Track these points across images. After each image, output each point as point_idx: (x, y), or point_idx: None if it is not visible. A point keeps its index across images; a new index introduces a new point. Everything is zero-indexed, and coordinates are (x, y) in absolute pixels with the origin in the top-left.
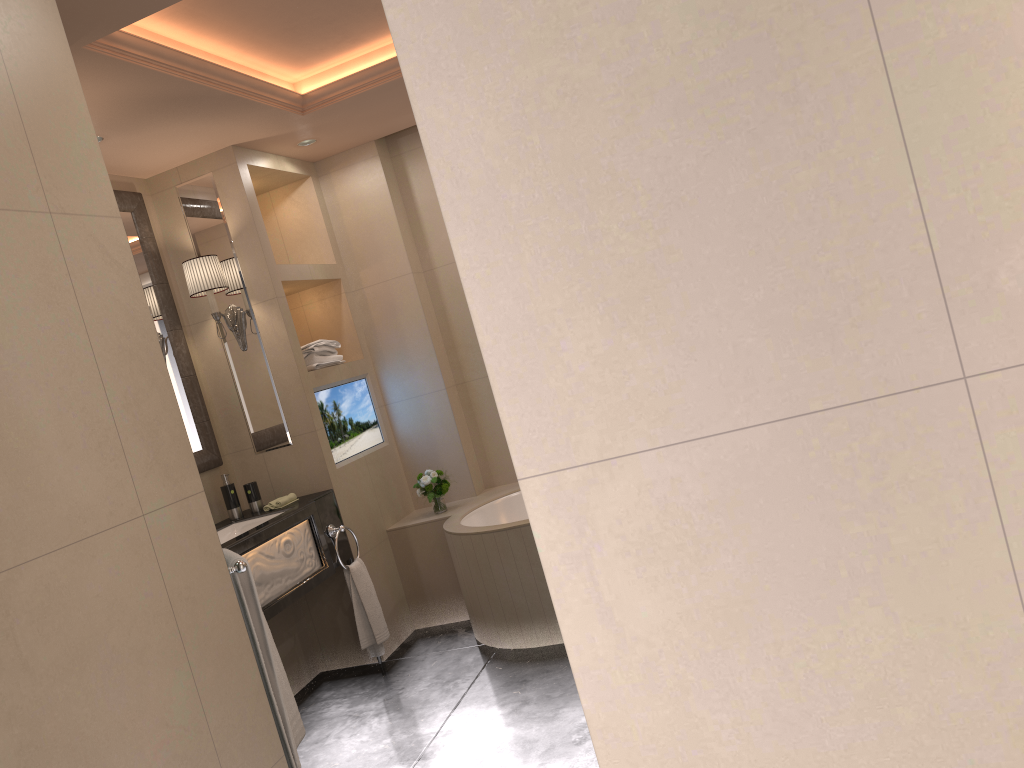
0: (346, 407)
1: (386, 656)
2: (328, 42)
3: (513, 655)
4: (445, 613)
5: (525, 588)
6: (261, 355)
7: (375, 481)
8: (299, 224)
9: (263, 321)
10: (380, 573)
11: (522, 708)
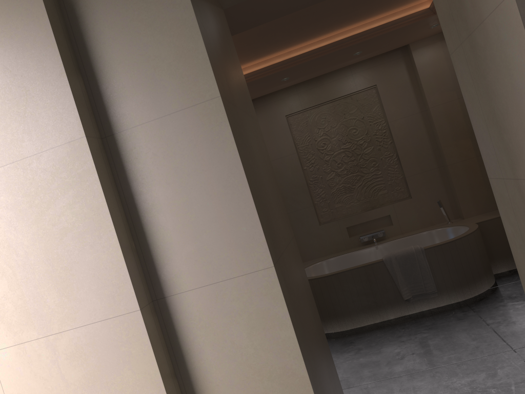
0: None
1: None
2: (248, 57)
3: (336, 334)
4: None
5: (340, 302)
6: None
7: None
8: None
9: None
10: None
11: (360, 351)
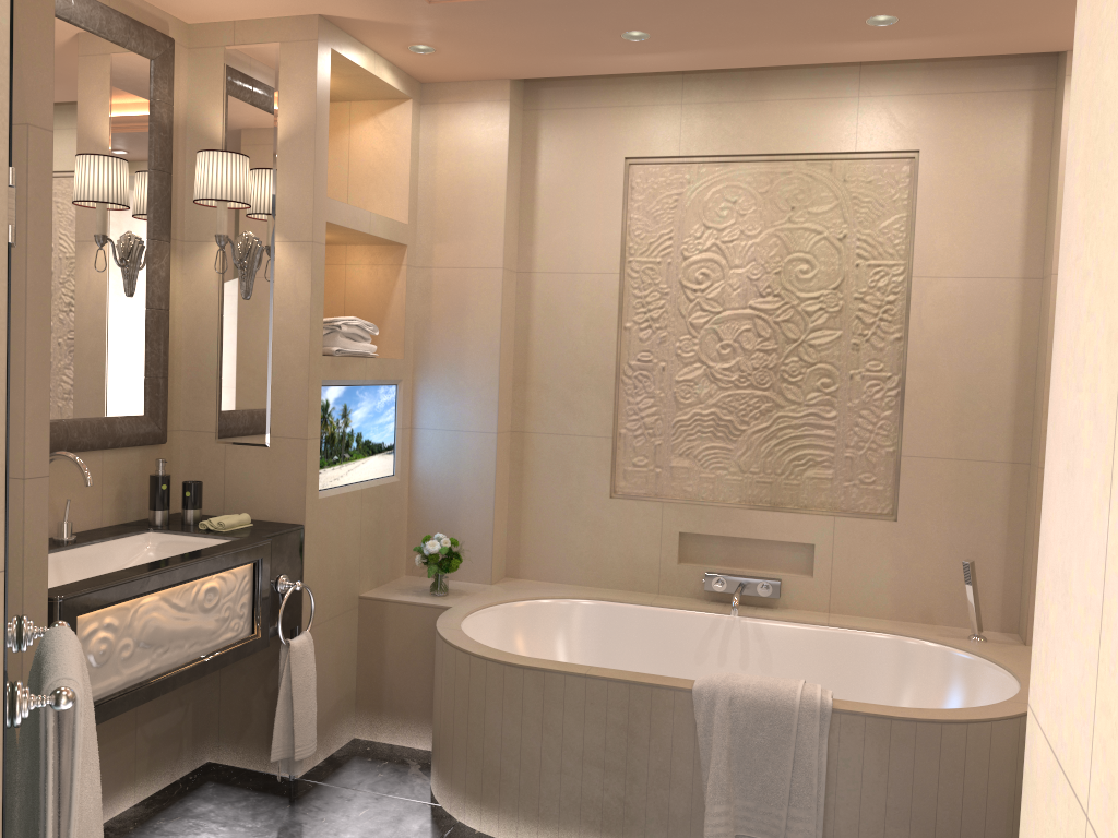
0: (359, 417)
1: (303, 771)
2: None
3: None
4: (401, 731)
5: (523, 757)
6: (266, 313)
7: (365, 526)
8: (376, 157)
9: (284, 268)
10: (332, 654)
11: None
